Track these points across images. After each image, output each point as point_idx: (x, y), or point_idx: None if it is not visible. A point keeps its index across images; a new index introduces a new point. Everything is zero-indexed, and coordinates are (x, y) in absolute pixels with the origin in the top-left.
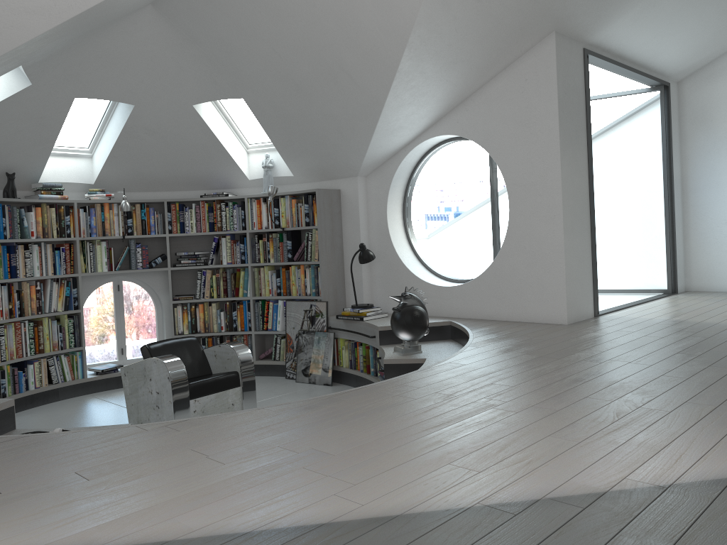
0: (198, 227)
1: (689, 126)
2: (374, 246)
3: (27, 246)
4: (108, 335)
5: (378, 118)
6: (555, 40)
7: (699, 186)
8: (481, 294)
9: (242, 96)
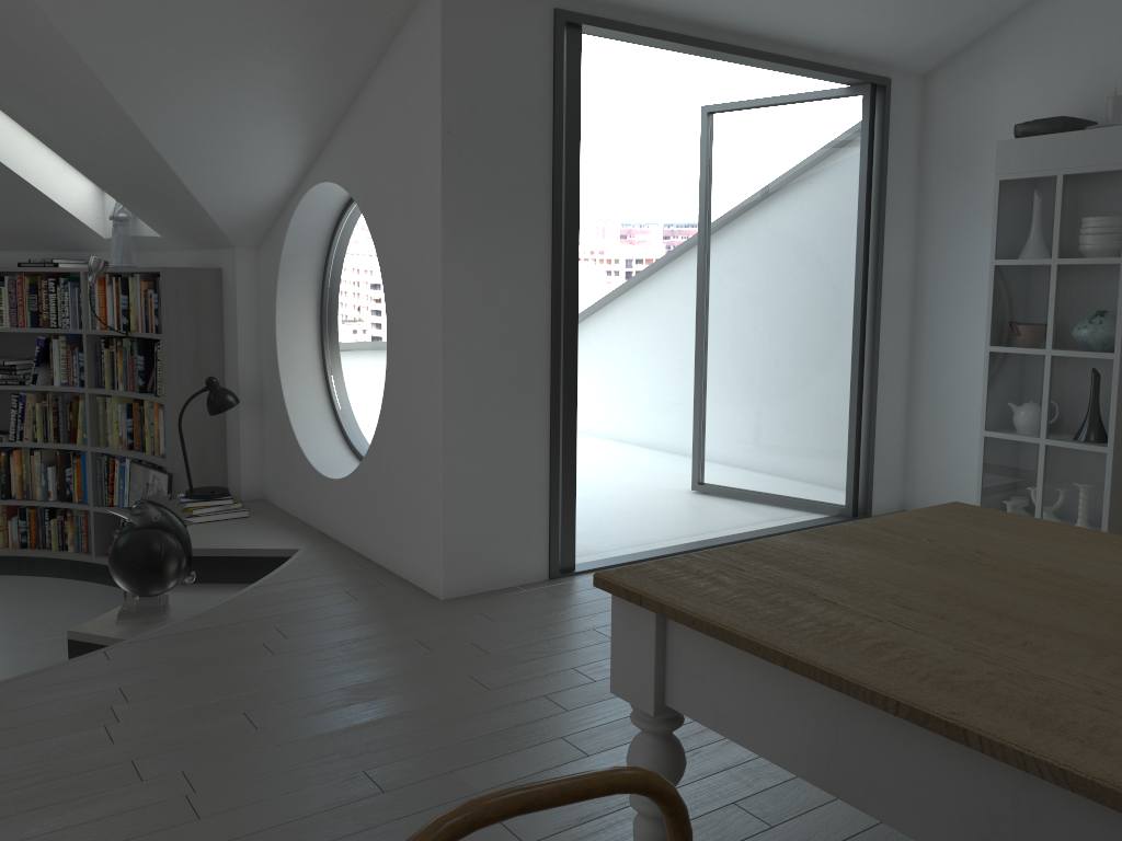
0: (12, 318)
1: (937, 172)
2: (265, 379)
3: None
4: None
5: (153, 147)
6: None
7: (944, 300)
8: (359, 505)
9: None
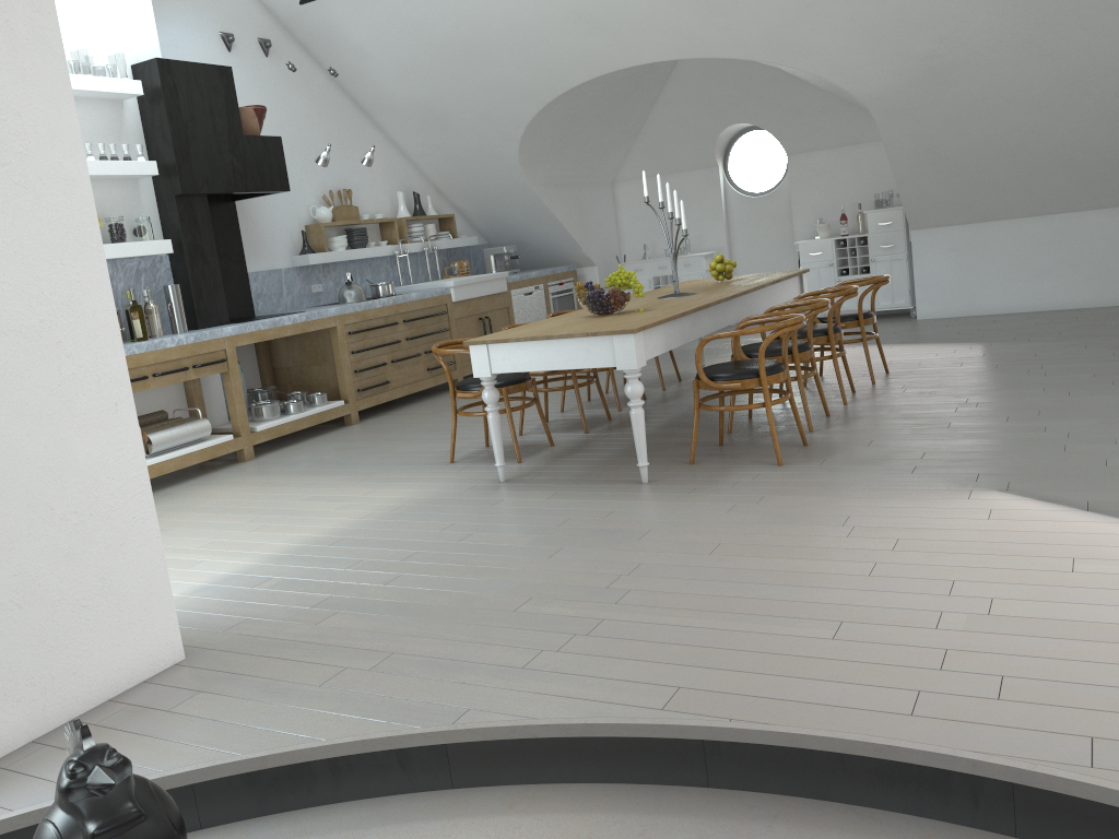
0: None
1: None
2: None
3: None
4: None
5: None
6: None
7: None
8: None
9: None
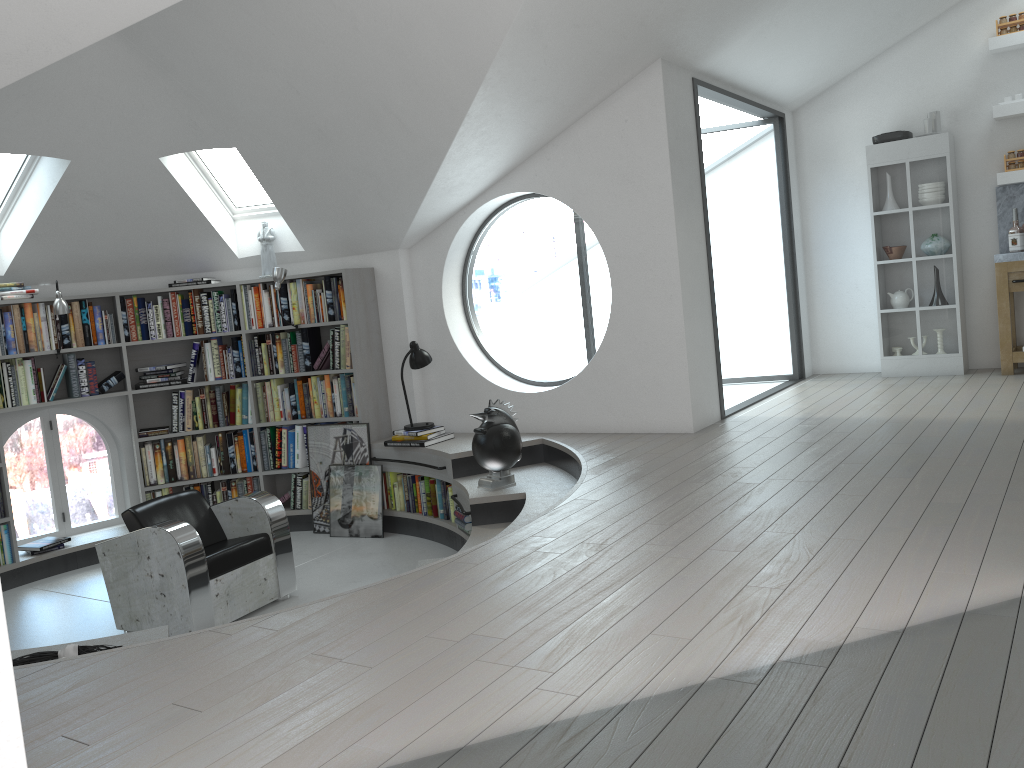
0: (169, 330)
1: (809, 168)
2: (426, 343)
3: None
4: None
5: (434, 174)
6: (662, 70)
7: (824, 242)
8: (580, 401)
9: (235, 144)
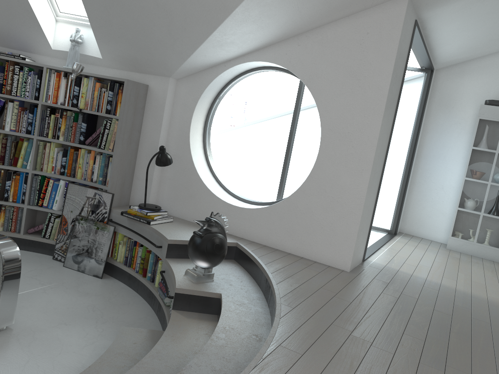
0: None
1: (435, 107)
2: (171, 149)
3: None
4: None
5: (217, 26)
6: (407, 3)
7: (430, 155)
8: (270, 223)
9: None
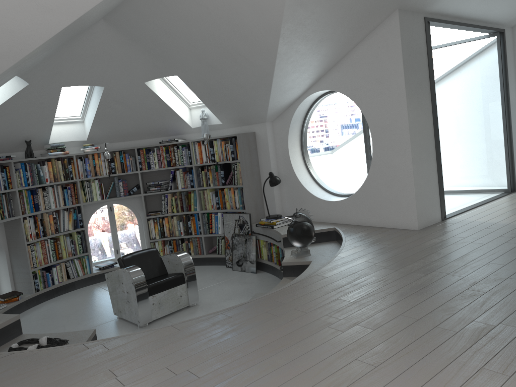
0: (159, 164)
1: None
2: (281, 172)
3: (44, 188)
4: (131, 220)
5: (271, 84)
6: (398, 16)
7: None
8: (356, 207)
9: (176, 74)
